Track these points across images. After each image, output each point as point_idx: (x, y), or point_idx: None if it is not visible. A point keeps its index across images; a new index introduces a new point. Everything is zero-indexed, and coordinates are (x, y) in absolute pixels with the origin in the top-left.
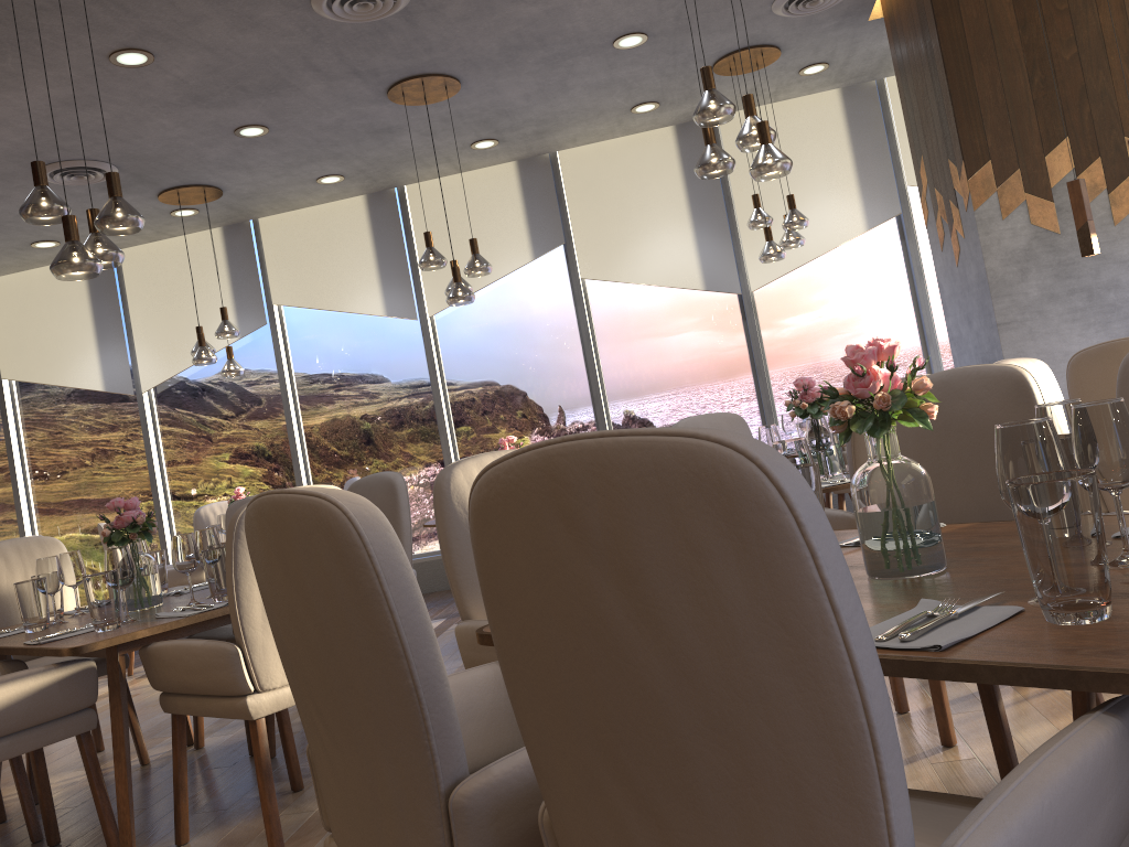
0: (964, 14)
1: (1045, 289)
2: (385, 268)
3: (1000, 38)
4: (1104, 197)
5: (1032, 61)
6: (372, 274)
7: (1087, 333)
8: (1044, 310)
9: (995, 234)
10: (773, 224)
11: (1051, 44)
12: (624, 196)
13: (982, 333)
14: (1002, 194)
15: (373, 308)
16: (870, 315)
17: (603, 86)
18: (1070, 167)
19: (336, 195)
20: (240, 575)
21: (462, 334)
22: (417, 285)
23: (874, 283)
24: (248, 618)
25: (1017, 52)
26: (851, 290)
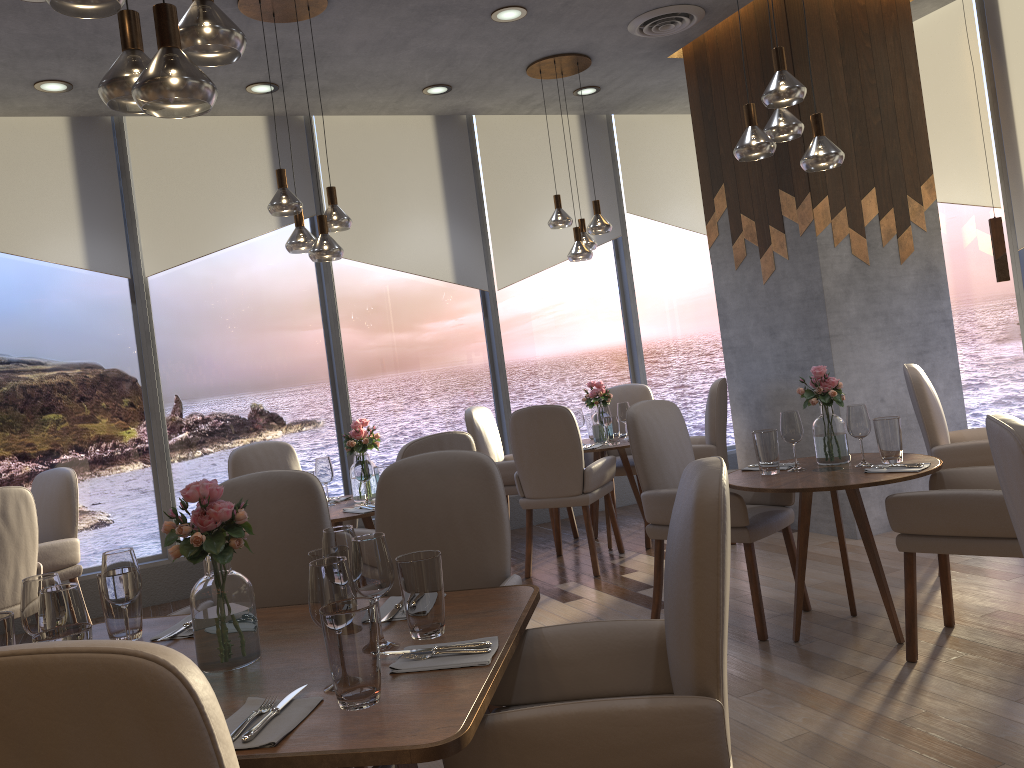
0: (812, 68)
1: (860, 310)
2: (90, 210)
3: (835, 95)
4: (895, 241)
5: (854, 120)
6: (71, 215)
7: (884, 349)
8: (859, 327)
9: (829, 258)
10: (519, 228)
11: (865, 110)
12: (381, 177)
13: (797, 343)
14: (835, 226)
15: (69, 257)
16: (590, 324)
17: (433, 55)
18: (875, 212)
19: (36, 109)
20: (725, 589)
21: (183, 302)
22: (132, 236)
23: (594, 295)
24: (724, 654)
25: (845, 110)
26: (576, 299)
